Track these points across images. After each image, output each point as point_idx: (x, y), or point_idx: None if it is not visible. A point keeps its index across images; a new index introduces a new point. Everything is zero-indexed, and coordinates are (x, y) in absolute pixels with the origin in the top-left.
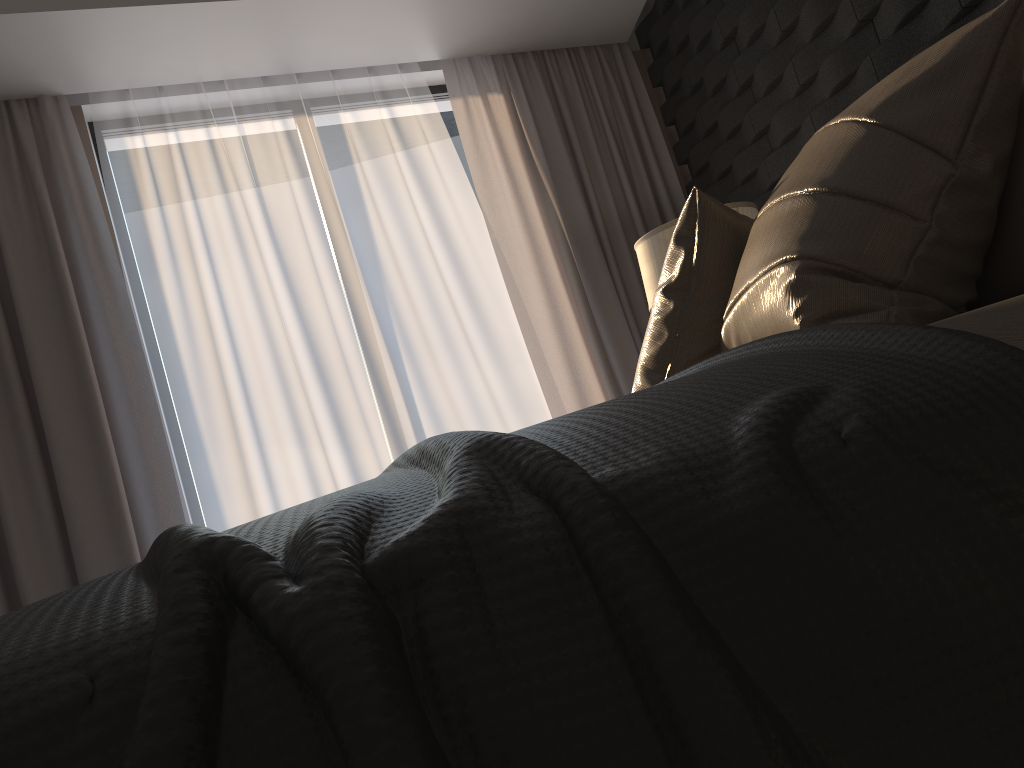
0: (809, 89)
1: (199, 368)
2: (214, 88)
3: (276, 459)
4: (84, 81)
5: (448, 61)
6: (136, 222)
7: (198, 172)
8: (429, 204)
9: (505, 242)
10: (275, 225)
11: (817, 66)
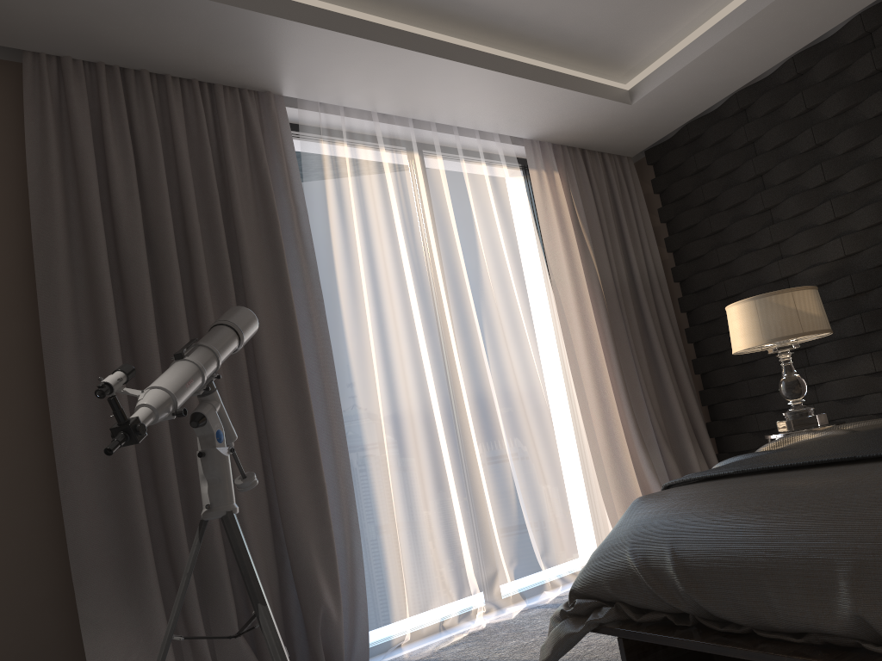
0: (837, 221)
1: (360, 340)
2: (379, 119)
3: (409, 426)
4: (307, 89)
5: (529, 141)
6: (323, 210)
7: (369, 181)
8: (511, 244)
9: (560, 284)
10: (418, 236)
11: (854, 208)
